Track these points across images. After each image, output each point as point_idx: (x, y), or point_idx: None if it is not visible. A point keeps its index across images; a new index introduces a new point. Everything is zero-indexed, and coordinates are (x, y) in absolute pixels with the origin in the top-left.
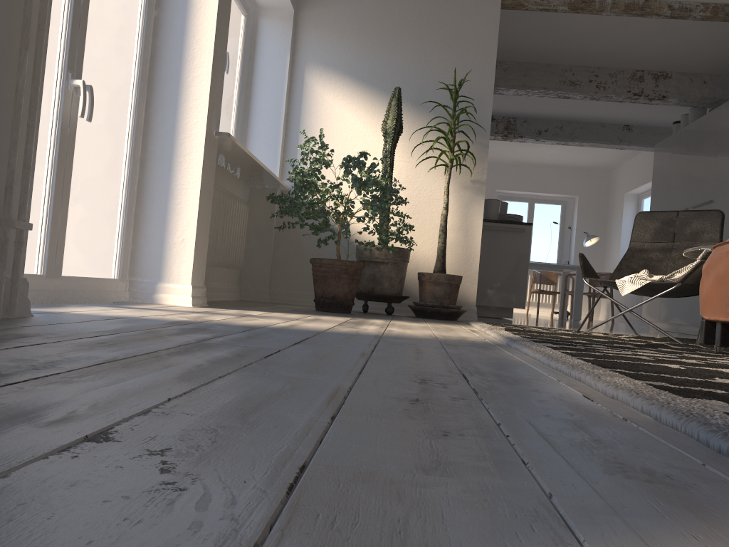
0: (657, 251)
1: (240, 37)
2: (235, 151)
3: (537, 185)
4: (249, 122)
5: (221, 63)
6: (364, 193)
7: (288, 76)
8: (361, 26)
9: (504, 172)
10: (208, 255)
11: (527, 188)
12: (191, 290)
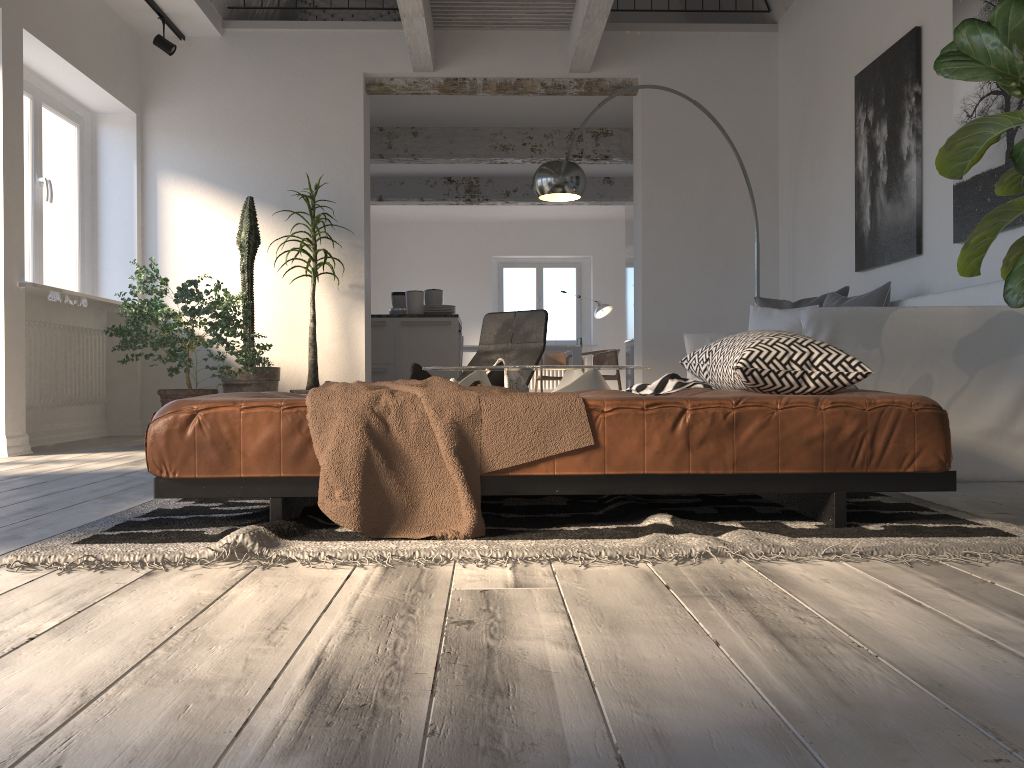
0: (498, 352)
1: (74, 152)
2: (54, 293)
3: (541, 246)
4: (99, 240)
5: (18, 215)
6: (200, 321)
7: (138, 187)
8: (214, 126)
9: (500, 234)
10: (46, 397)
11: (530, 251)
12: (6, 440)
